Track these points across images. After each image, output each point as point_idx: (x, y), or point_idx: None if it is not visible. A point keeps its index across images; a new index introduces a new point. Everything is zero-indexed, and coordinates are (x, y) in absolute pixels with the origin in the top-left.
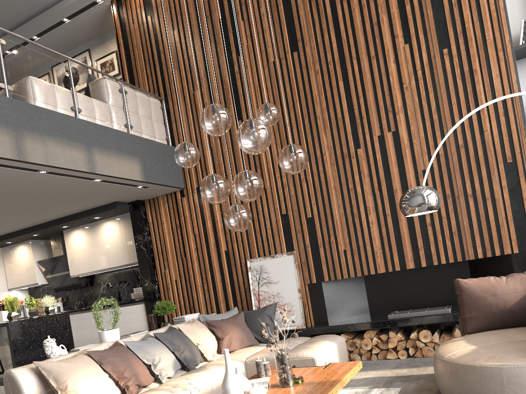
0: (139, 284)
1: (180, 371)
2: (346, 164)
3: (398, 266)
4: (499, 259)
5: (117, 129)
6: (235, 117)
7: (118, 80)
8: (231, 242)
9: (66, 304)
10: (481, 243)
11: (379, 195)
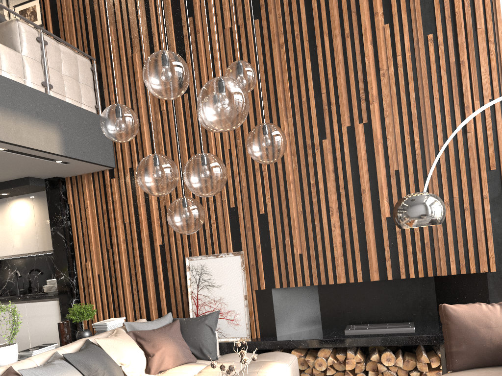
0: (55, 275)
1: None
2: (308, 156)
3: (361, 276)
4: (472, 277)
5: (32, 87)
6: None
7: (37, 26)
8: (168, 236)
9: None
10: (455, 258)
11: (344, 194)
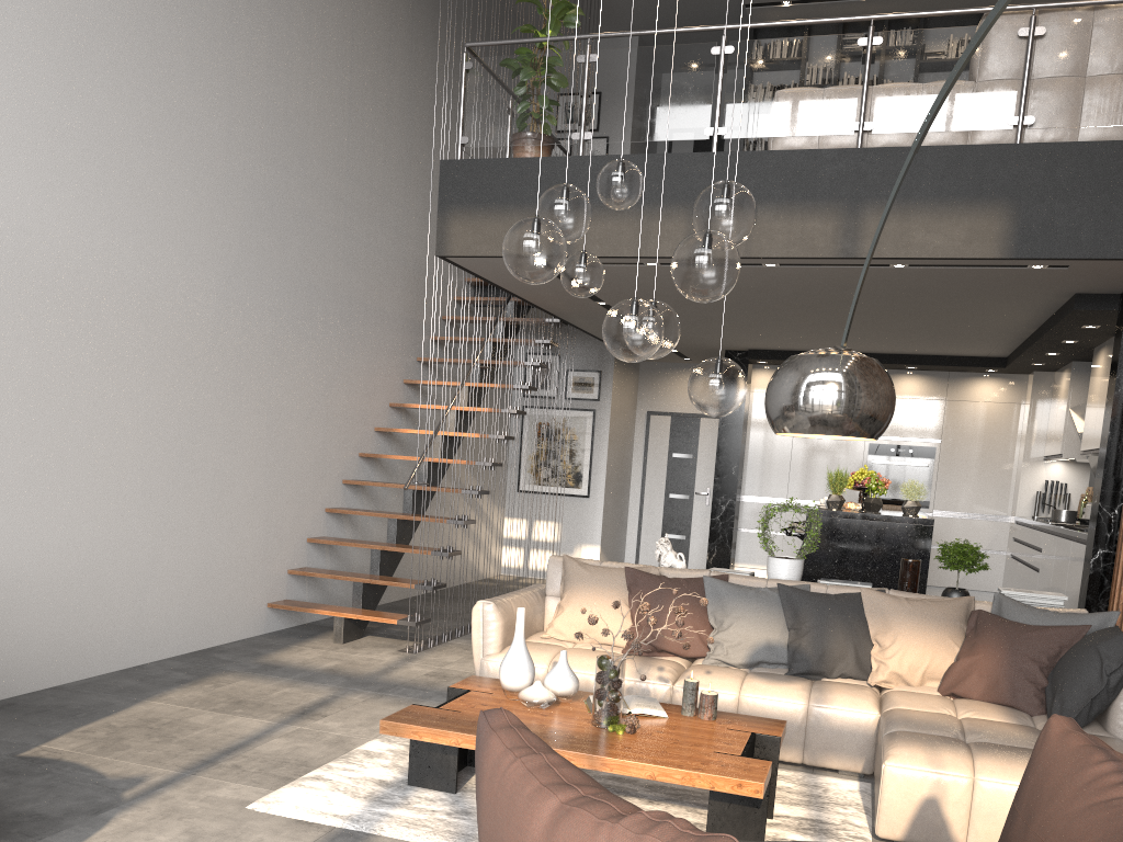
0: None
1: (784, 669)
2: None
3: None
4: None
5: (981, 138)
6: None
7: (1021, 9)
8: None
9: None
10: None
11: None
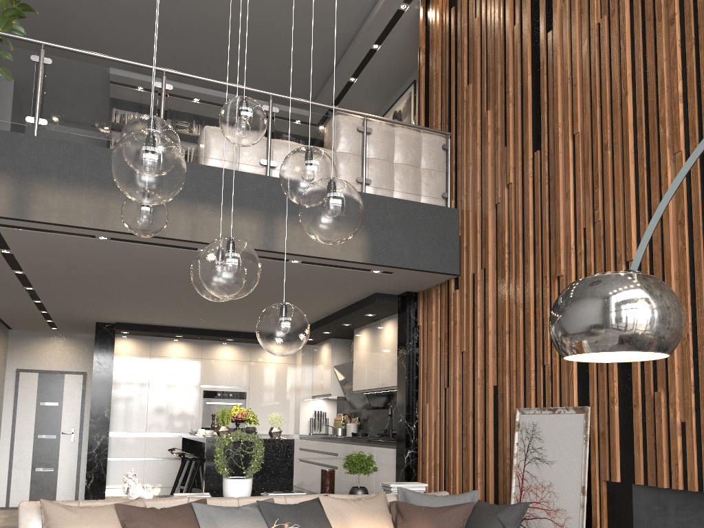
0: None
1: None
2: None
3: None
4: None
5: None
6: (532, 146)
7: (358, 114)
8: (503, 373)
9: (360, 427)
10: None
11: None
